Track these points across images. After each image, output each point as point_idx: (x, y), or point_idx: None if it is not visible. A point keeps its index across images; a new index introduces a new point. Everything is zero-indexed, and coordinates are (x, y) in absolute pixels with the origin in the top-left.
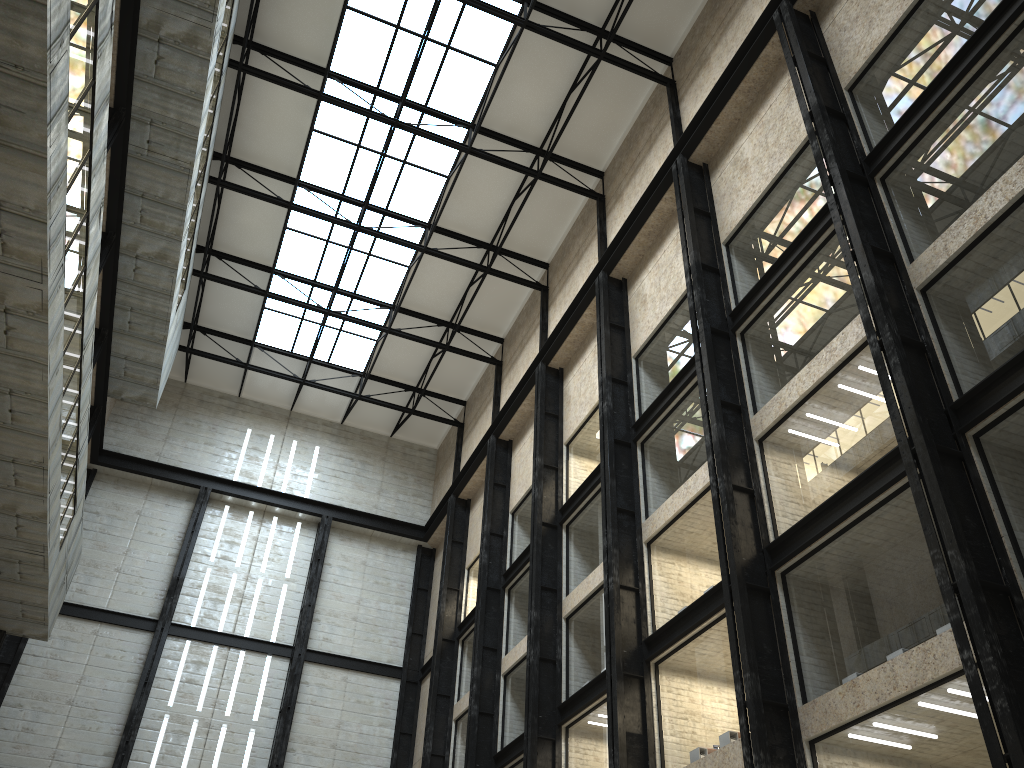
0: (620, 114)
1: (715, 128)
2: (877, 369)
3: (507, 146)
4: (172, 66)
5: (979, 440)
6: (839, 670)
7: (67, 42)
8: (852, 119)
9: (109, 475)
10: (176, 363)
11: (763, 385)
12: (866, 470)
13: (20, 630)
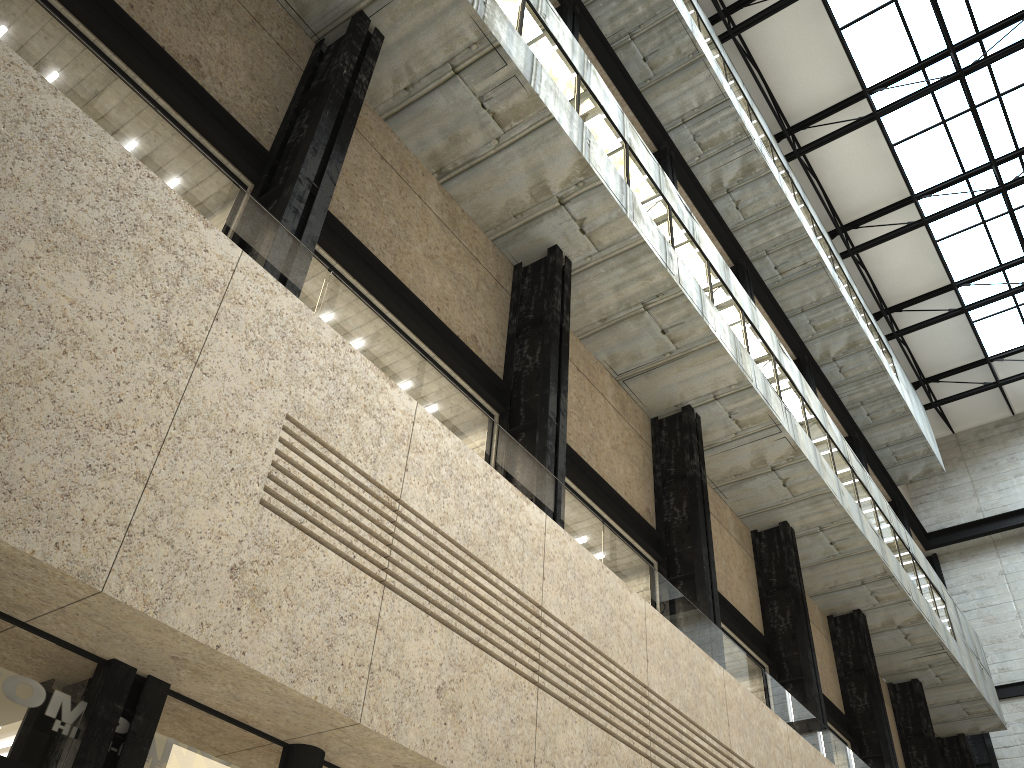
0: None
1: None
2: None
3: None
4: (749, 200)
5: None
6: None
7: (673, 252)
8: None
9: (949, 552)
10: (932, 422)
11: None
12: None
13: (975, 728)
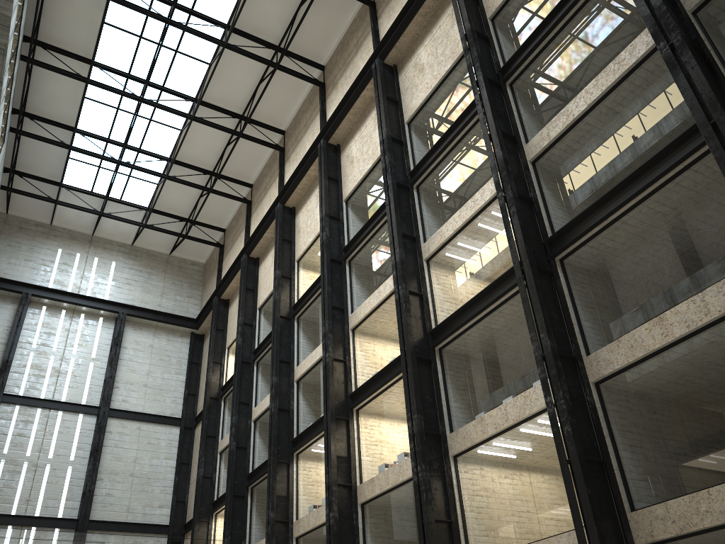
0: (336, 24)
1: (402, 40)
2: (502, 215)
3: (254, 43)
4: None
5: (563, 262)
6: (473, 410)
7: None
8: (493, 41)
9: None
10: None
11: (430, 223)
12: (494, 281)
13: None
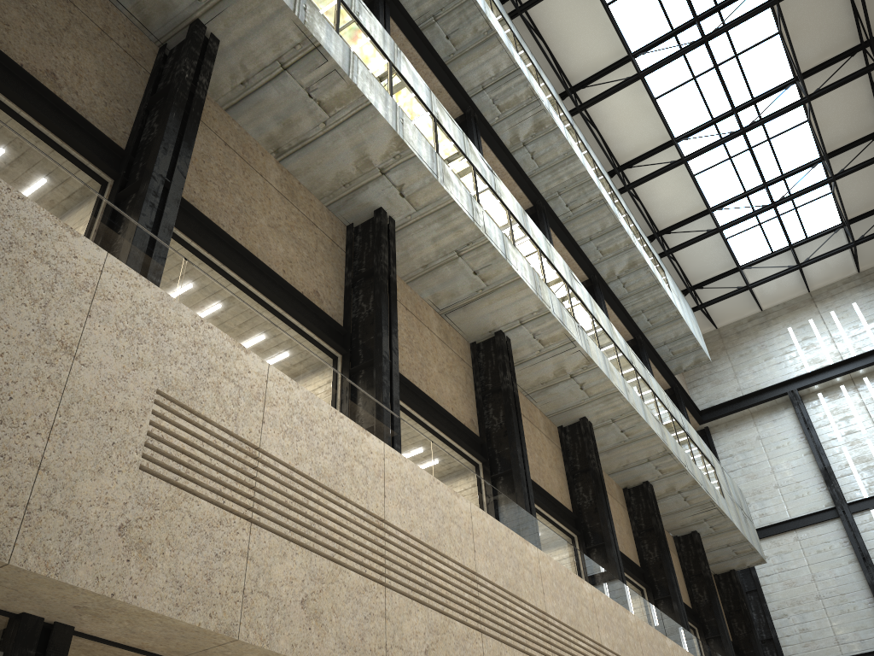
0: None
1: None
2: None
3: None
4: (542, 151)
5: None
6: None
7: (479, 207)
8: None
9: (718, 425)
10: (700, 320)
11: None
12: None
13: (742, 564)
